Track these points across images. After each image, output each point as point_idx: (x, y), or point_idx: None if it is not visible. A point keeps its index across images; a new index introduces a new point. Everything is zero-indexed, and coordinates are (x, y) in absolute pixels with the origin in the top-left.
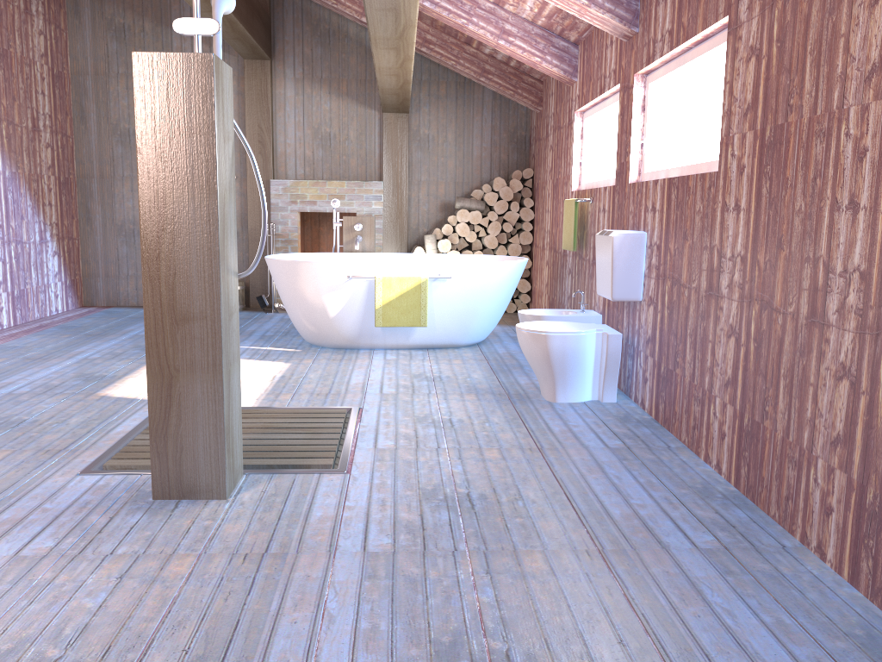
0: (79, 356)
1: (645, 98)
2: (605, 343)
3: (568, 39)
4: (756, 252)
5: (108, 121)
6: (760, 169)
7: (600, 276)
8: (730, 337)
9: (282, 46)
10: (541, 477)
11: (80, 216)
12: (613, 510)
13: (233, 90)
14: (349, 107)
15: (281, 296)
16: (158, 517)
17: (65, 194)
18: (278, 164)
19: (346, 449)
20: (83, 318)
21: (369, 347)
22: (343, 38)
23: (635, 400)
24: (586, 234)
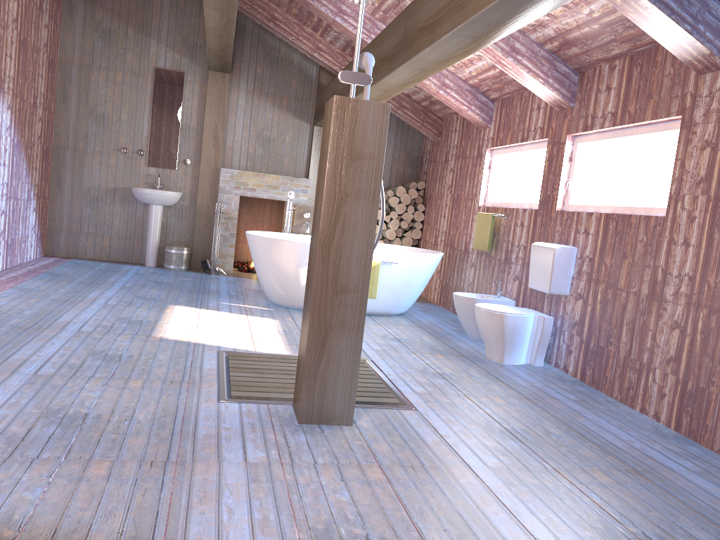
0: (98, 301)
1: (572, 152)
2: (541, 323)
3: (488, 96)
4: (706, 275)
5: (87, 104)
6: (712, 221)
7: (535, 274)
8: (674, 329)
9: (239, 64)
10: (548, 419)
11: (52, 180)
12: (616, 444)
13: (196, 93)
14: (287, 118)
15: (259, 266)
16: (318, 437)
17: (45, 160)
18: (226, 155)
19: (397, 392)
20: (59, 267)
21: None
22: (288, 64)
23: (555, 365)
24: (497, 240)
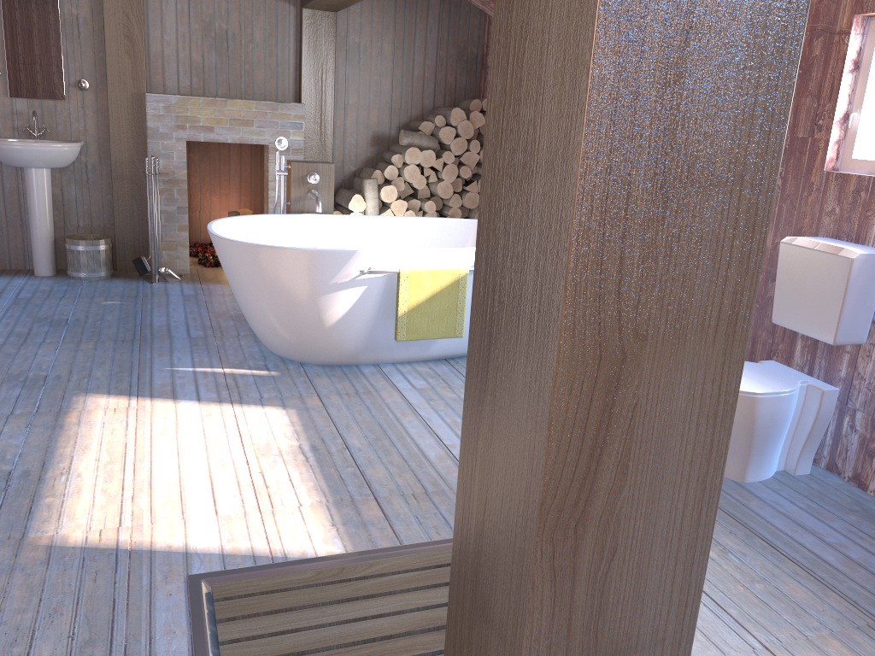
0: None
1: (861, 51)
2: (816, 401)
3: None
4: None
5: None
6: None
7: (794, 302)
8: None
9: None
10: None
11: None
12: None
13: None
14: None
15: (241, 293)
16: None
17: None
18: (152, 70)
19: None
20: None
21: (373, 363)
22: None
23: (829, 468)
24: None
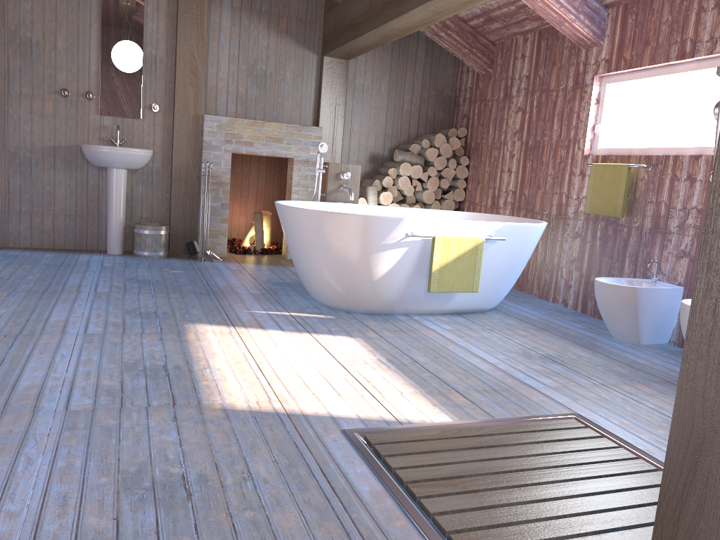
0: (73, 329)
1: None
2: None
3: (601, 0)
4: None
5: (5, 25)
6: None
7: None
8: None
9: None
10: None
11: None
12: None
13: (162, 11)
14: (287, 46)
15: (306, 253)
16: None
17: None
18: (208, 98)
19: None
20: None
21: (405, 313)
22: None
23: None
24: (633, 201)
